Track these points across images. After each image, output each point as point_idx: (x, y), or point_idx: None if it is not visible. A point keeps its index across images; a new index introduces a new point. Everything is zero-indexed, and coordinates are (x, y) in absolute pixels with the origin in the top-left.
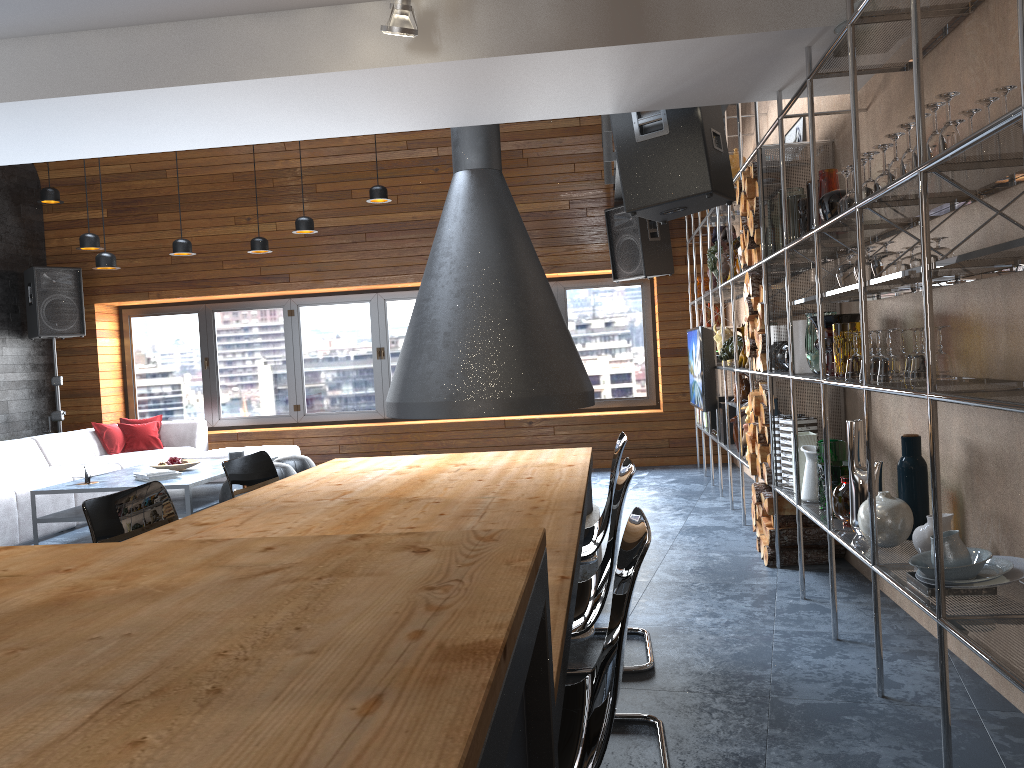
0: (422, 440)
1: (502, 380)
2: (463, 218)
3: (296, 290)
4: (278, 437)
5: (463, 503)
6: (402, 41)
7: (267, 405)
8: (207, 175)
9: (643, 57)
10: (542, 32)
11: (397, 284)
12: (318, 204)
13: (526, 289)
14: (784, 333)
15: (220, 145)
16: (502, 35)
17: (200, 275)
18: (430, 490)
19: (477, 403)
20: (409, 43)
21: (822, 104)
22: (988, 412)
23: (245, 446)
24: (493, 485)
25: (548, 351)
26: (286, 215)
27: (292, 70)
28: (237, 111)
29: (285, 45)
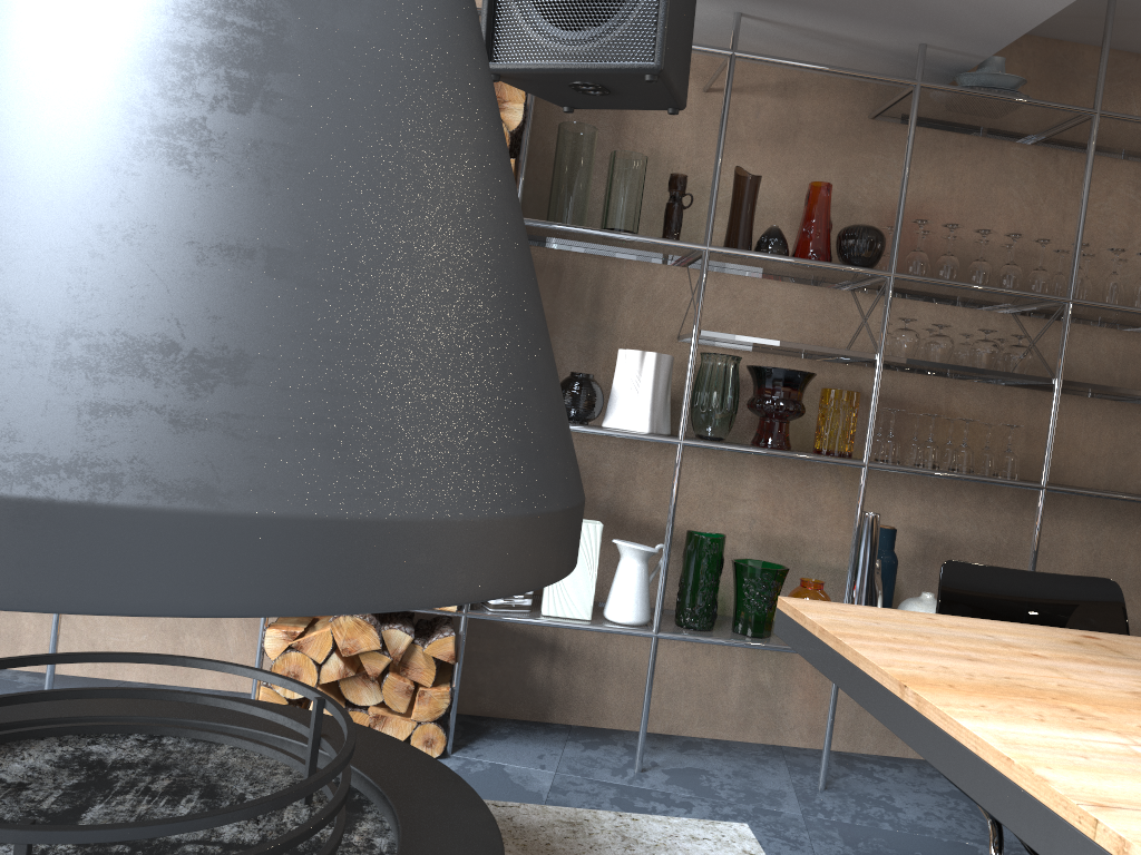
0: None
1: None
2: None
3: None
4: None
5: None
6: None
7: None
8: None
9: None
10: None
11: None
12: None
13: None
14: None
15: None
16: None
17: None
18: None
19: None
20: None
21: None
22: (976, 505)
23: None
24: None
25: None
26: None
27: None
28: None
29: None
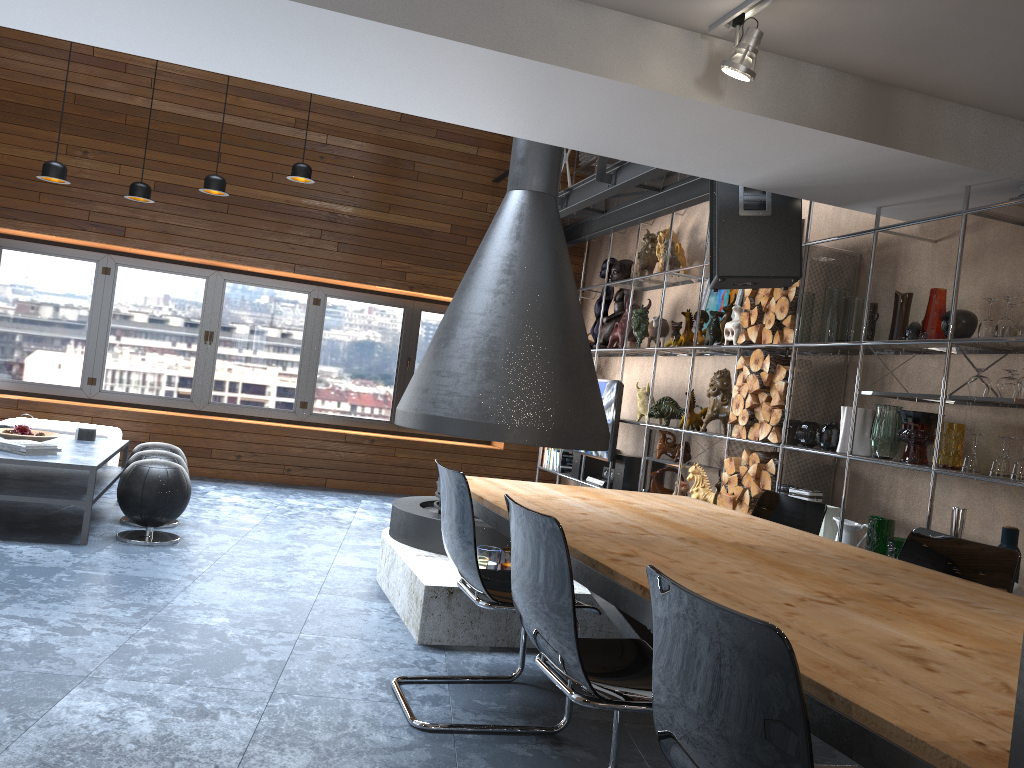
0: (251, 442)
1: (563, 412)
2: (528, 239)
3: (131, 248)
4: (73, 413)
5: (816, 556)
6: (691, 74)
7: (52, 372)
8: (40, 87)
9: (860, 155)
10: (811, 109)
11: (253, 267)
12: (178, 158)
13: (579, 324)
14: (800, 412)
15: (354, 100)
16: (778, 100)
17: (5, 202)
18: (719, 534)
19: (540, 432)
20: (698, 78)
21: (844, 219)
22: None
23: (26, 417)
24: (762, 535)
25: (594, 390)
26: (135, 160)
27: (582, 66)
28: (452, 80)
29: (580, 38)
